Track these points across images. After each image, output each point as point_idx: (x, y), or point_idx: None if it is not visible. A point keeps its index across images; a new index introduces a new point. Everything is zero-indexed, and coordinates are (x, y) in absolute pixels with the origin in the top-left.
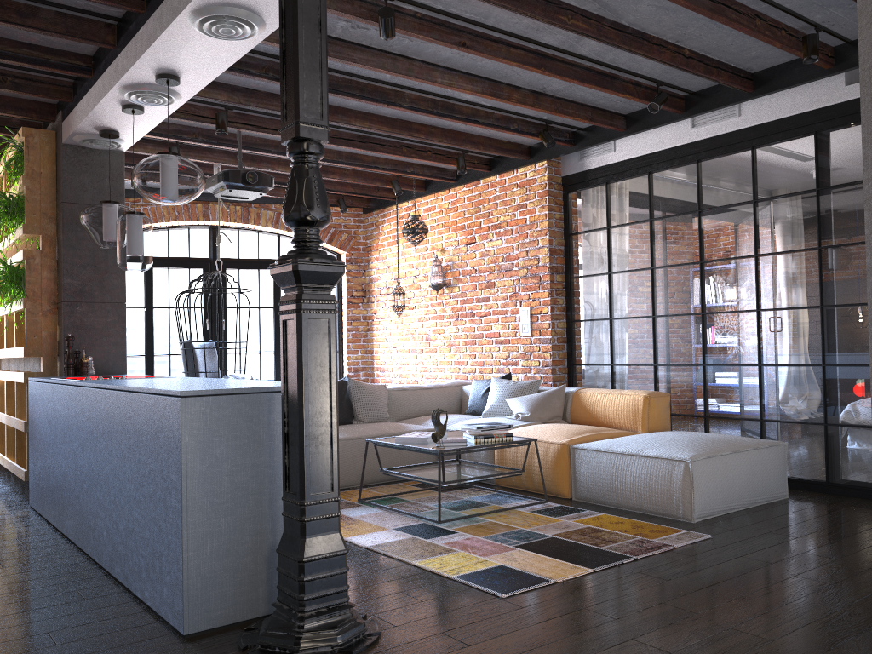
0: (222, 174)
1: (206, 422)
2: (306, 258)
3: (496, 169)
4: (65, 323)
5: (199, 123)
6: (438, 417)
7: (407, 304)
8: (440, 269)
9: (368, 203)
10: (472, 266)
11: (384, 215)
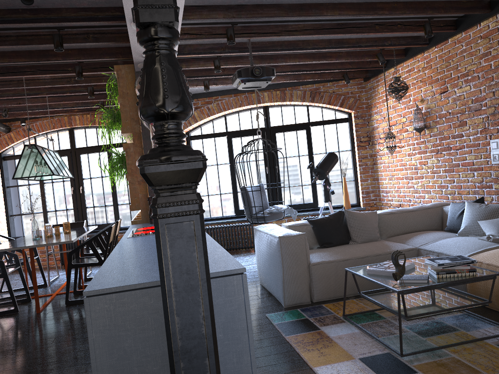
0: (237, 73)
1: (111, 319)
2: (155, 158)
3: (461, 27)
4: (149, 188)
5: (216, 39)
6: (396, 259)
7: (399, 144)
8: (421, 115)
9: (366, 73)
10: (446, 110)
11: (378, 80)
